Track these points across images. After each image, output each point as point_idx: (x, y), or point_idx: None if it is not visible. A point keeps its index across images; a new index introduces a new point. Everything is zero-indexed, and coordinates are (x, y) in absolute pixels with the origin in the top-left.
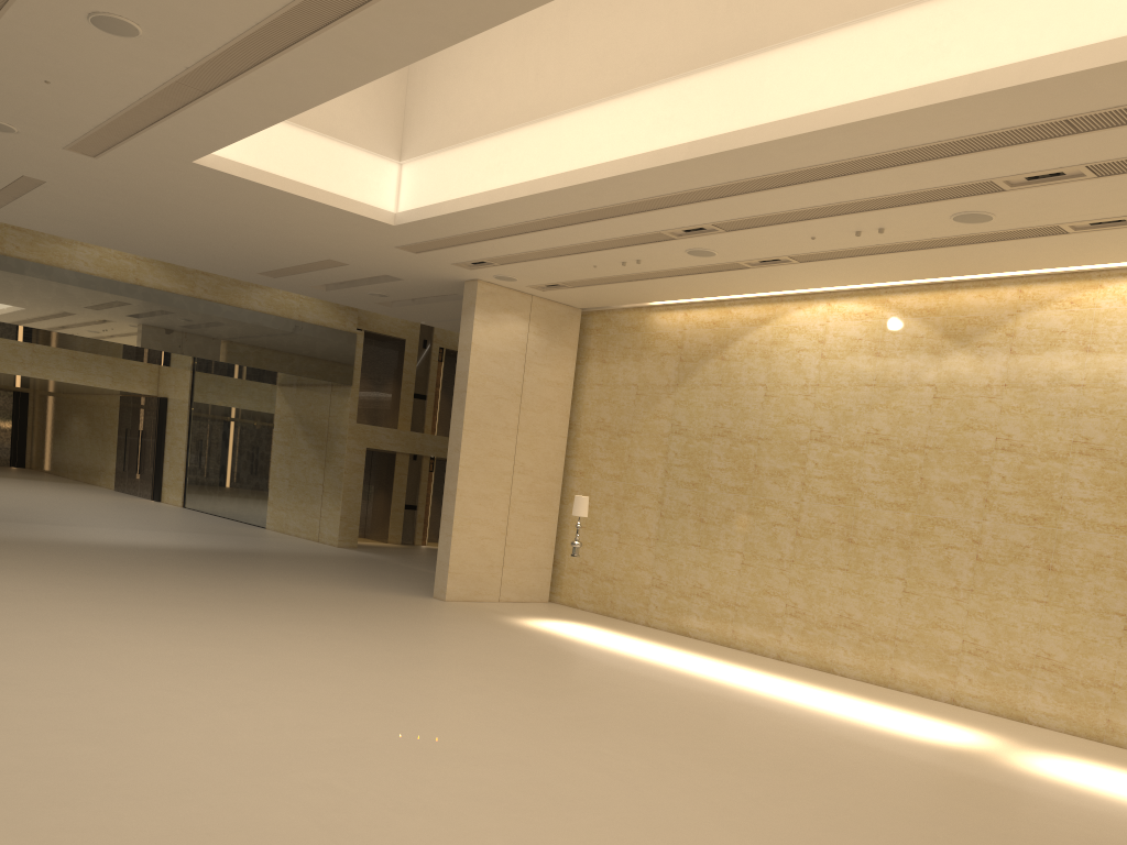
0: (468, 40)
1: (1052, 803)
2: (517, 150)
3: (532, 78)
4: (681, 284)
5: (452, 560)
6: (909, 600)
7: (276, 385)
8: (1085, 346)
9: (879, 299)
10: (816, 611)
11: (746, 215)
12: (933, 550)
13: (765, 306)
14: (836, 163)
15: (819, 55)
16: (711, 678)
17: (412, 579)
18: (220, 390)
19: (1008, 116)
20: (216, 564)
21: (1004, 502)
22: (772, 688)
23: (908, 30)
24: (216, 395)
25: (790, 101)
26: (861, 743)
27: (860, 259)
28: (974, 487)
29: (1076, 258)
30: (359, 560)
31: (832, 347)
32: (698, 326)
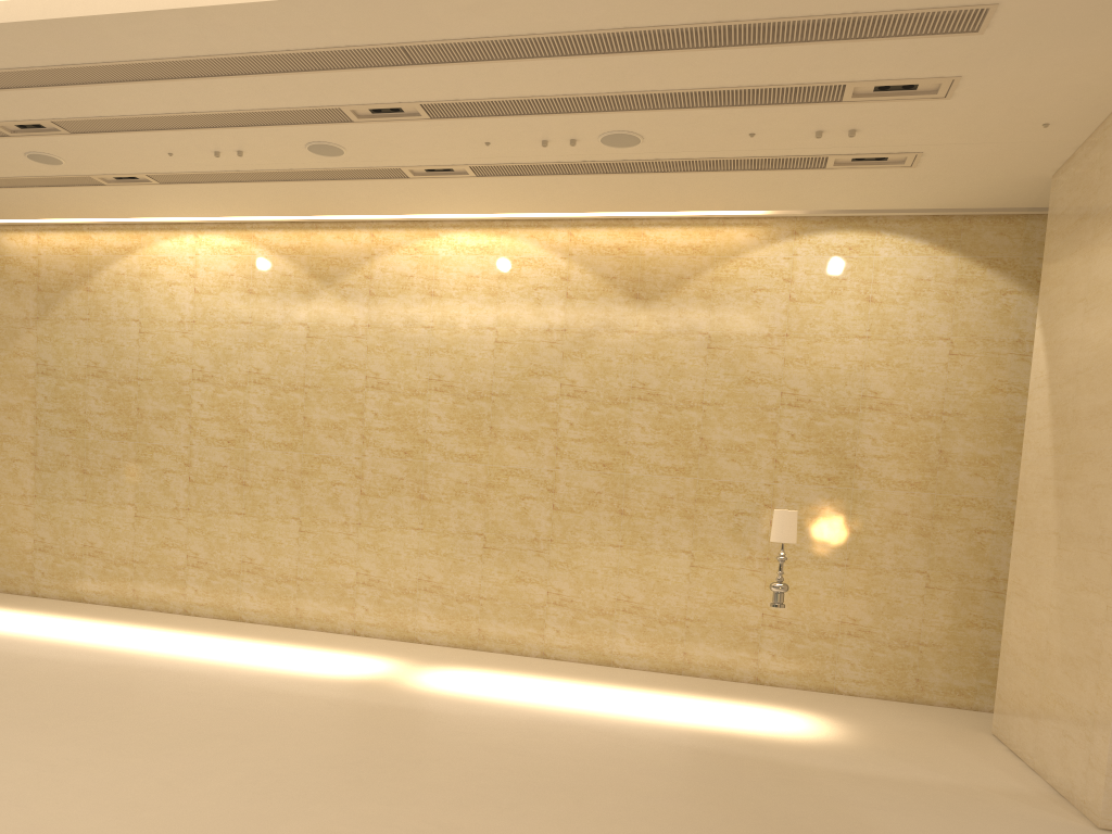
0: None
1: (452, 717)
2: None
3: None
4: (28, 198)
5: None
6: (306, 539)
7: None
8: (430, 290)
9: (247, 234)
10: (218, 559)
11: (91, 114)
12: (323, 488)
13: (129, 233)
14: (185, 59)
15: None
16: (113, 646)
17: None
18: None
19: (351, 31)
20: None
21: (379, 437)
22: (181, 646)
23: None
24: None
25: None
26: (277, 691)
27: (222, 186)
28: (352, 425)
29: (416, 205)
30: None
31: (205, 281)
32: (55, 251)
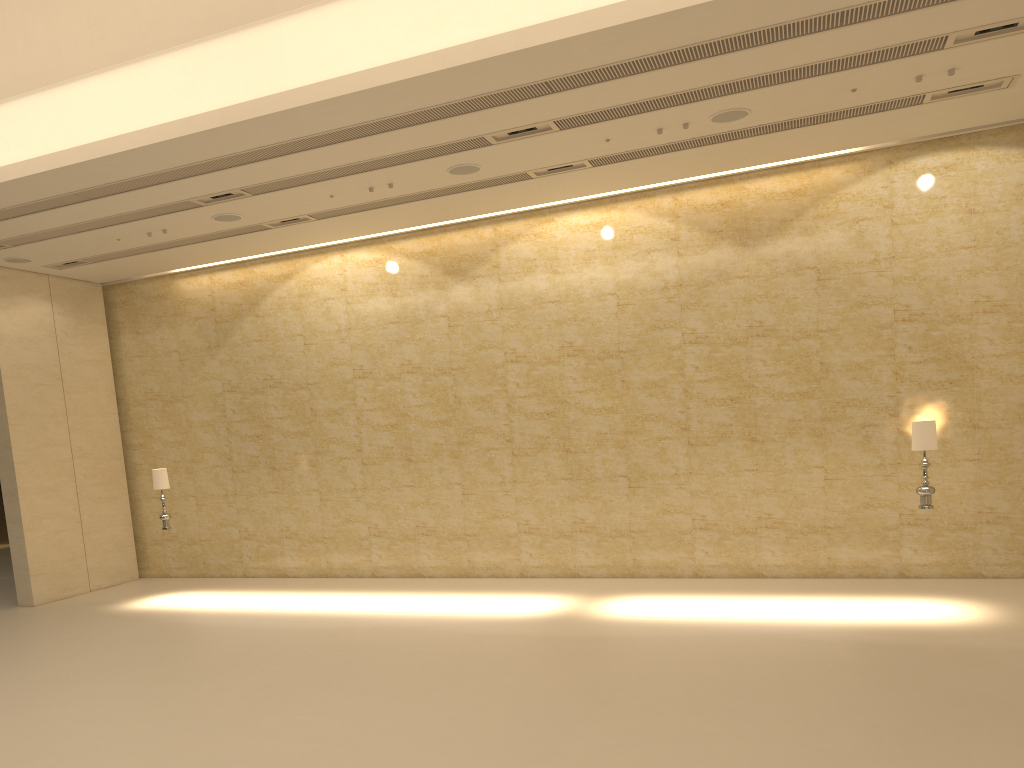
0: None
1: (646, 640)
2: (22, 122)
3: (21, 45)
4: (206, 249)
5: (32, 562)
6: (469, 500)
7: None
8: (553, 269)
9: (385, 247)
10: (395, 527)
11: (274, 178)
12: (478, 454)
13: (285, 262)
14: (360, 125)
15: (331, 23)
16: (335, 612)
17: None
18: None
19: (504, 78)
20: None
21: (522, 404)
22: (388, 605)
23: (409, 1)
24: None
25: (314, 67)
26: (489, 634)
27: (369, 212)
28: (498, 396)
29: (535, 198)
30: None
31: (354, 293)
32: (226, 287)
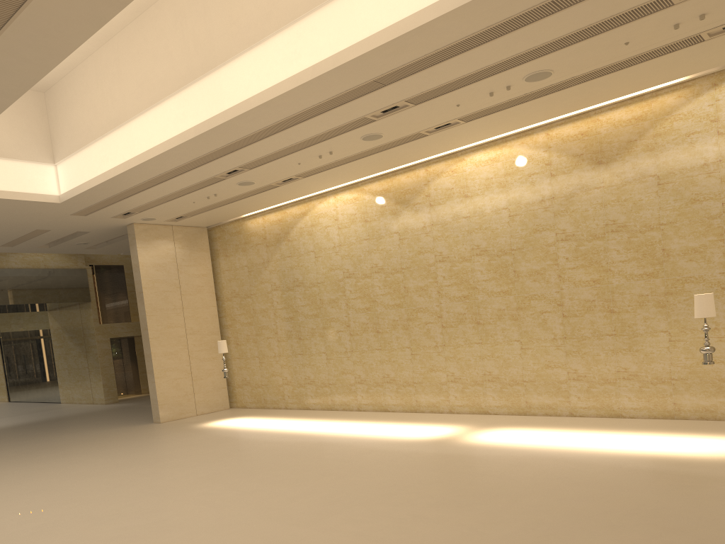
0: (73, 85)
1: (472, 457)
2: (113, 145)
3: (110, 102)
4: (250, 202)
5: (159, 397)
6: (415, 358)
7: (47, 311)
8: (464, 194)
9: (359, 189)
10: (371, 377)
11: (253, 158)
12: (420, 327)
13: (303, 205)
14: (277, 123)
15: (243, 66)
16: (309, 432)
17: (146, 414)
18: (15, 321)
19: (343, 84)
20: (13, 434)
21: (447, 291)
22: (344, 429)
23: (280, 46)
24: (13, 325)
25: (237, 94)
26: (379, 449)
27: (334, 169)
28: (431, 286)
29: (444, 146)
30: (116, 410)
31: (342, 221)
32: (271, 224)
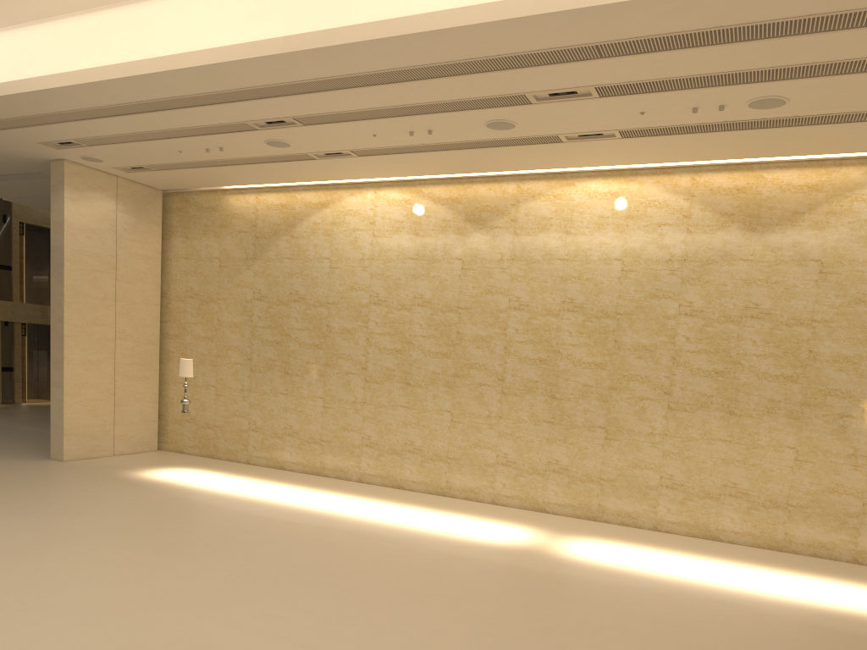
0: None
1: (605, 586)
2: (106, 31)
3: None
4: (255, 171)
5: (67, 423)
6: (456, 427)
7: None
8: (566, 229)
9: (415, 189)
10: (386, 441)
11: (324, 111)
12: (471, 388)
13: (324, 192)
14: (412, 68)
15: None
16: (320, 509)
17: (24, 441)
18: None
19: (557, 37)
20: None
21: (518, 348)
22: (369, 511)
23: None
24: None
25: (376, 6)
26: (457, 555)
27: (406, 155)
28: (496, 338)
29: (560, 162)
30: None
31: (381, 227)
32: (268, 208)
